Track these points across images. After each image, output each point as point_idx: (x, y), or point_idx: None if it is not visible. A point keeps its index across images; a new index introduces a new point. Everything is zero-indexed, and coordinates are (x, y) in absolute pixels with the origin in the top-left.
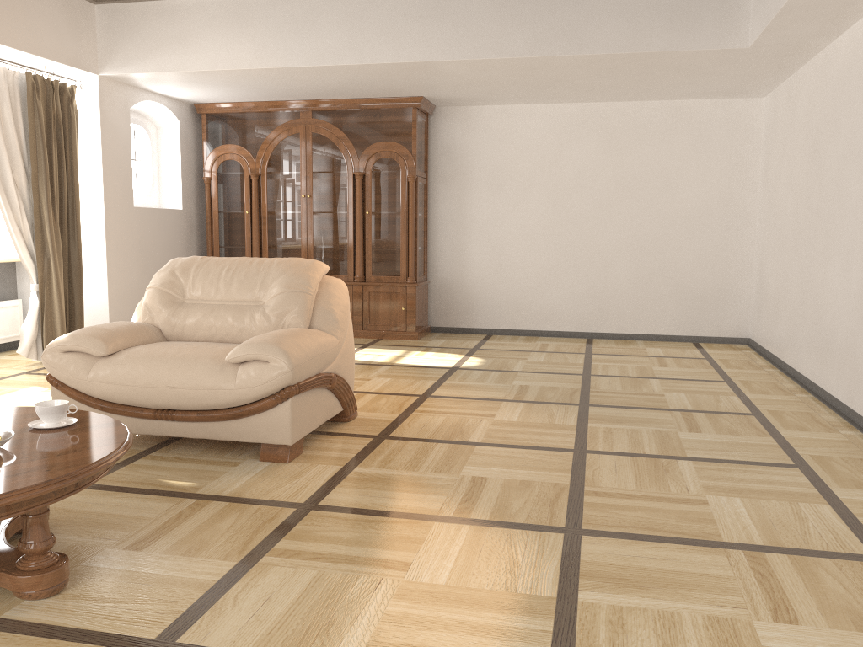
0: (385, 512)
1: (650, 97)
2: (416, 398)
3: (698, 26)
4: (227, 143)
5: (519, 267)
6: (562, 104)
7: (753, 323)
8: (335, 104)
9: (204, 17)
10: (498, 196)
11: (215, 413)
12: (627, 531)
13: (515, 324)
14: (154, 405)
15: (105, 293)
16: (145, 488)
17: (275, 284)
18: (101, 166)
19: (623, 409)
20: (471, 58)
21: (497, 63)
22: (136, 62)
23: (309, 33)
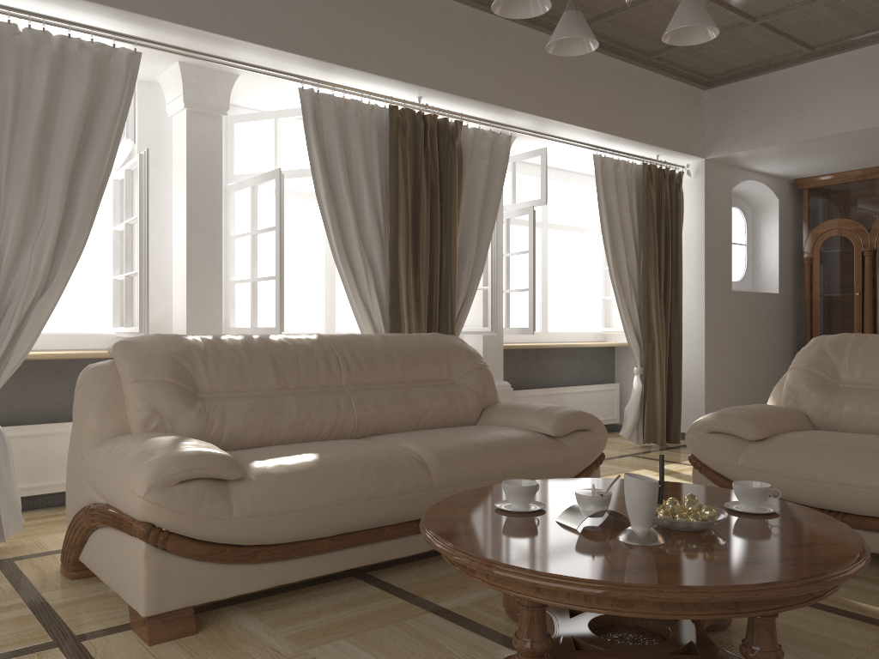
0: None
1: None
2: None
3: None
4: (832, 218)
5: None
6: None
7: None
8: None
9: (827, 78)
10: None
11: None
12: None
13: None
14: (819, 504)
15: (701, 380)
16: (828, 605)
17: None
18: (703, 249)
19: None
20: None
21: None
22: (745, 139)
23: None
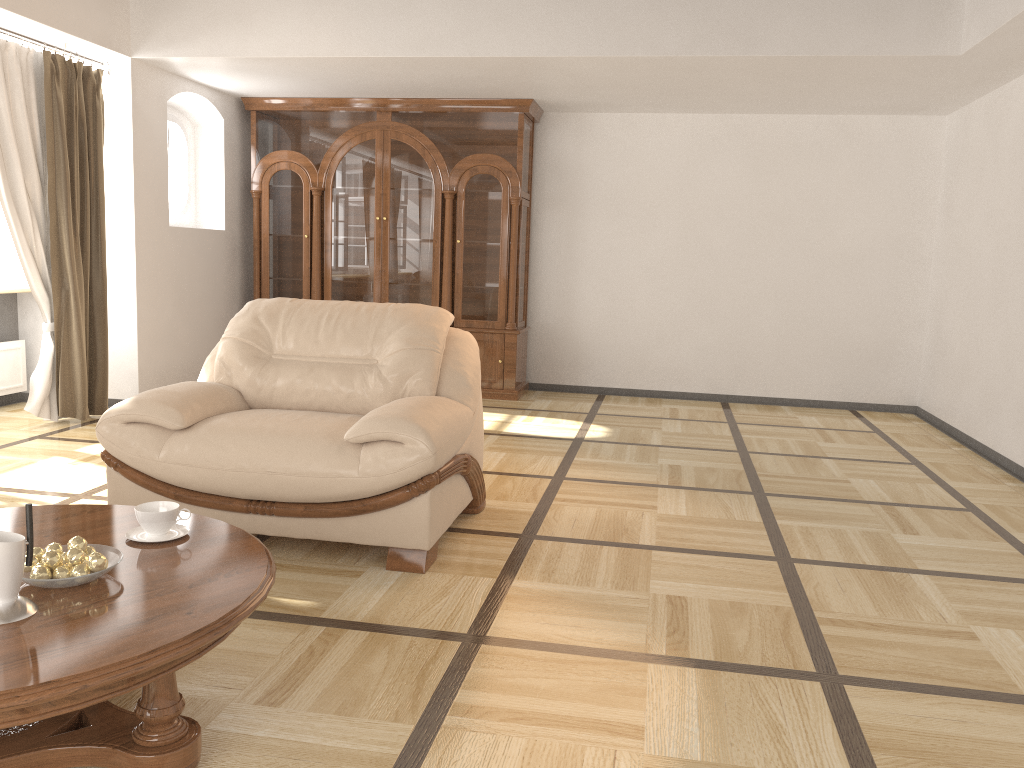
0: (578, 648)
1: (810, 110)
2: (549, 480)
3: (899, 26)
4: (282, 149)
5: (640, 313)
6: (700, 115)
7: (922, 389)
8: (422, 105)
9: None
10: (617, 225)
11: (329, 507)
12: (897, 678)
13: (633, 383)
14: (248, 495)
15: (134, 335)
16: None
17: (392, 338)
18: (132, 174)
19: (809, 501)
20: (613, 55)
21: (643, 62)
22: (180, 43)
23: (407, 14)
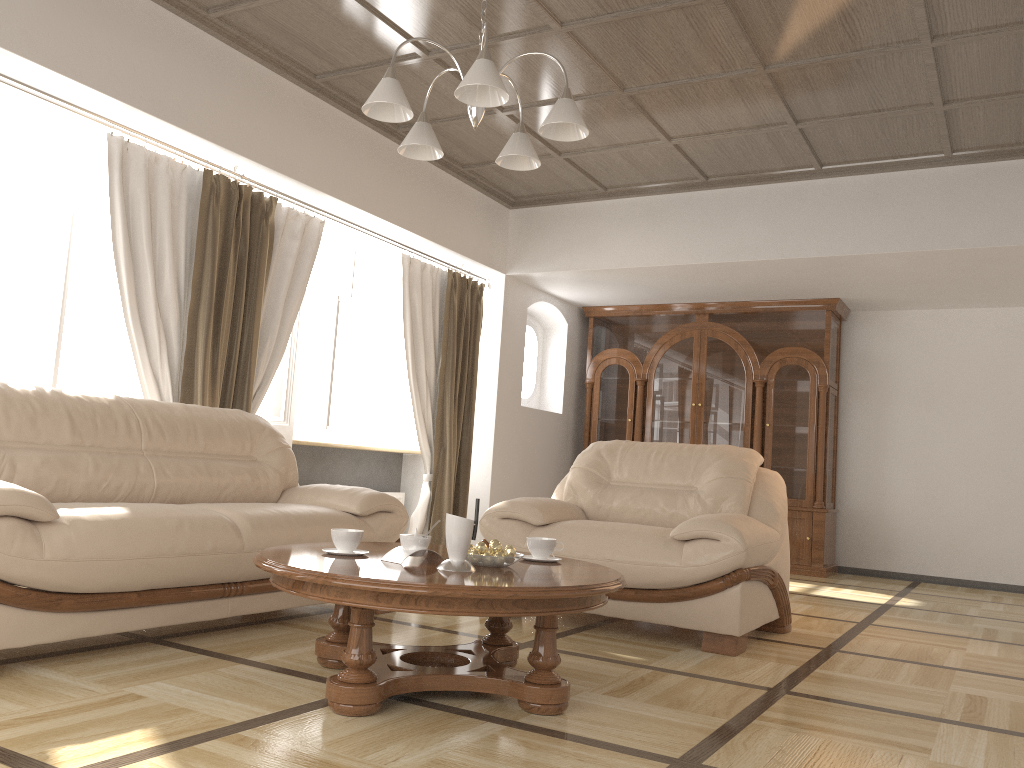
0: (874, 707)
1: None
2: (854, 624)
3: None
4: (613, 347)
5: (956, 500)
6: (1012, 308)
7: None
8: (736, 307)
9: (616, 217)
10: (928, 413)
11: (655, 592)
12: None
13: (951, 571)
14: None
15: (487, 491)
16: (593, 655)
17: (709, 469)
18: (498, 362)
19: None
20: (913, 250)
21: (943, 255)
22: (543, 262)
23: (726, 229)
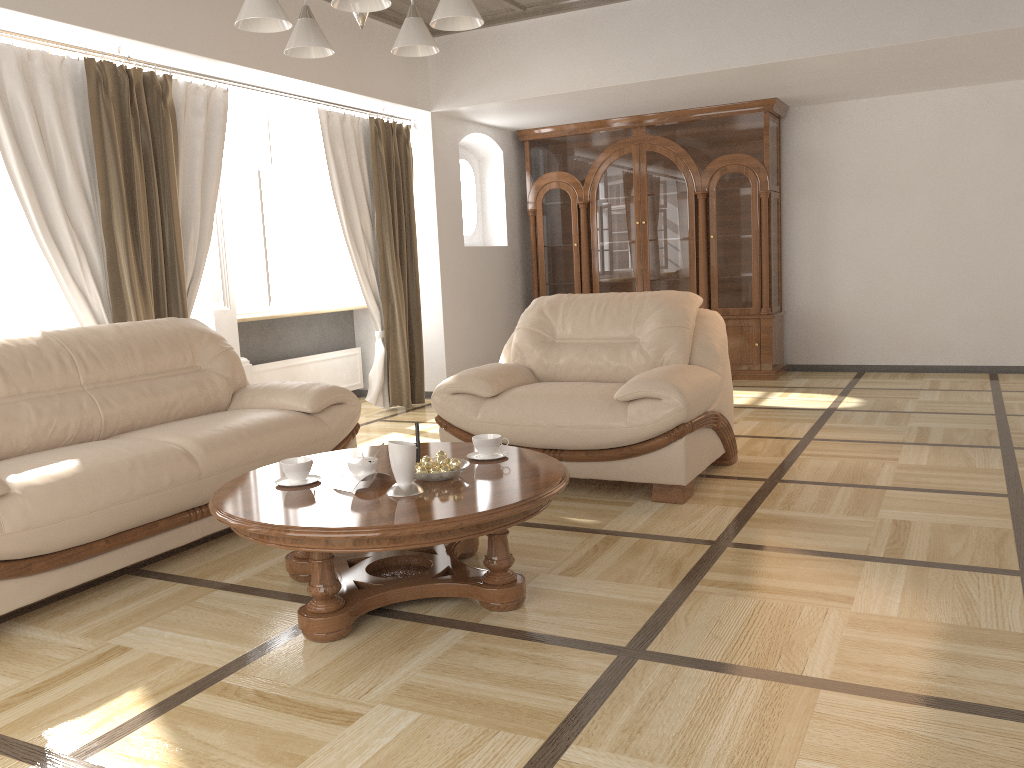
0: (807, 551)
1: None
2: (797, 441)
3: None
4: (552, 171)
5: (897, 290)
6: (951, 90)
7: None
8: (673, 117)
9: (538, 38)
10: (869, 207)
11: (604, 452)
12: None
13: (893, 359)
14: (542, 445)
15: (441, 338)
16: (550, 524)
17: (650, 319)
18: (435, 206)
19: None
20: (846, 50)
21: (878, 52)
22: (468, 95)
23: (654, 43)
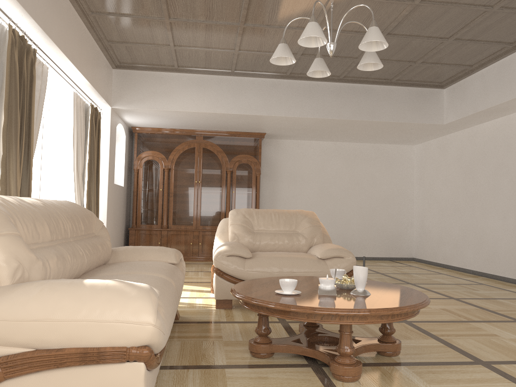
0: (441, 321)
1: (368, 141)
2: None
3: (423, 113)
4: (150, 150)
5: None
6: (325, 142)
7: (416, 250)
8: (218, 133)
9: (181, 83)
10: (293, 186)
11: None
12: None
13: None
14: None
15: None
16: None
17: (303, 222)
18: (108, 158)
19: (430, 284)
20: (324, 117)
21: (332, 121)
22: (136, 102)
23: (241, 97)
